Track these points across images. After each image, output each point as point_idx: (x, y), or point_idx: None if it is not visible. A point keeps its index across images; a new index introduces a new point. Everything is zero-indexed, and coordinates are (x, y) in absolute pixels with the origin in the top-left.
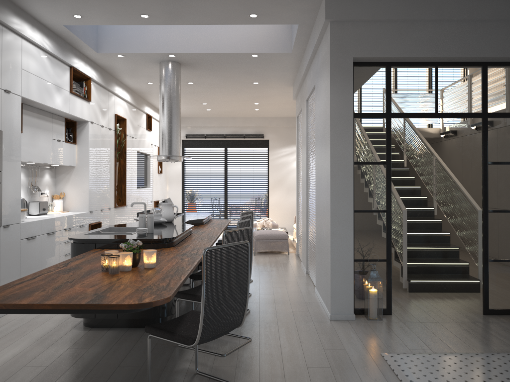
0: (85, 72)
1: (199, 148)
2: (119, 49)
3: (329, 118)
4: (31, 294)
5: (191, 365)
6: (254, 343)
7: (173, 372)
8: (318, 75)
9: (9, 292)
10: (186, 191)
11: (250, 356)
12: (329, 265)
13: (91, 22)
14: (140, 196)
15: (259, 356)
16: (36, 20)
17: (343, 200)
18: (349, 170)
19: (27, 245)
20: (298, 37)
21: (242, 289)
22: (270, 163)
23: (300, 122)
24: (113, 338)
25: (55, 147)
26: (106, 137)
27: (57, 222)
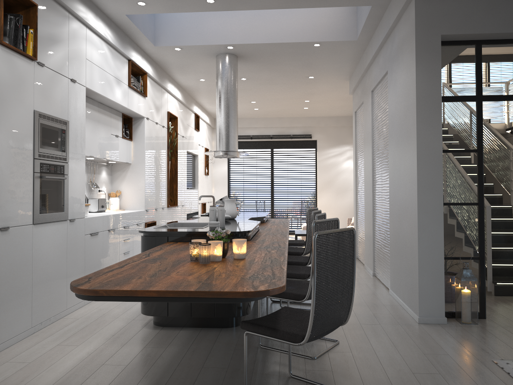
0: (142, 66)
1: (245, 150)
2: (177, 42)
3: (415, 102)
4: (128, 281)
5: (282, 368)
6: (343, 346)
7: (263, 375)
8: (394, 59)
9: (103, 279)
10: (232, 193)
11: (343, 360)
12: (416, 263)
13: (154, 10)
14: (189, 197)
15: (354, 360)
16: (99, 9)
17: (431, 191)
18: (438, 158)
19: (90, 241)
20: (367, 21)
21: (349, 282)
22: (318, 164)
23: (359, 117)
24: (189, 338)
25: (113, 143)
26: (160, 134)
27: (116, 218)
